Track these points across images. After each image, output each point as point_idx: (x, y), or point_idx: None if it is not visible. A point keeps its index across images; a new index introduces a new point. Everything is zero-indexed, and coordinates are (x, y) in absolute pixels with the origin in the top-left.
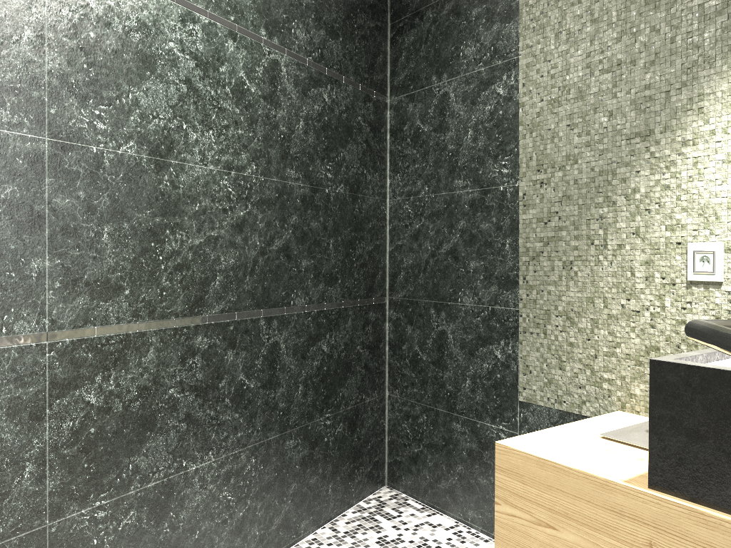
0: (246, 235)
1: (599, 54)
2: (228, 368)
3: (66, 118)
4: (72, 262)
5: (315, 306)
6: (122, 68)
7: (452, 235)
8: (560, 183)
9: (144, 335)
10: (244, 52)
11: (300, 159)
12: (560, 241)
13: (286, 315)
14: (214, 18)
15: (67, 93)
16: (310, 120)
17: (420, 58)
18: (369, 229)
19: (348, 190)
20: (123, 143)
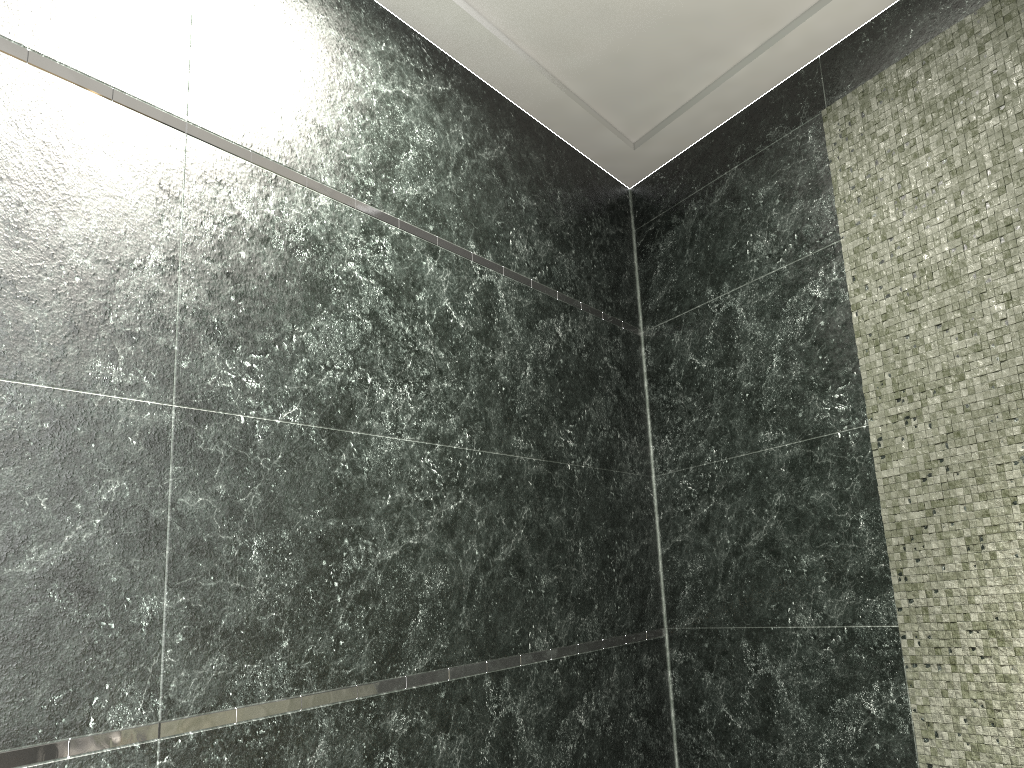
0: (459, 540)
1: (972, 216)
2: (438, 766)
3: (203, 373)
4: (203, 598)
5: (563, 650)
6: (283, 299)
7: (764, 517)
8: (939, 414)
9: (310, 716)
10: (448, 272)
11: (529, 421)
12: (955, 505)
13: (522, 668)
14: (407, 228)
15: (206, 337)
16: (541, 365)
17: (684, 268)
18: (631, 522)
19: (598, 463)
20: (284, 408)
